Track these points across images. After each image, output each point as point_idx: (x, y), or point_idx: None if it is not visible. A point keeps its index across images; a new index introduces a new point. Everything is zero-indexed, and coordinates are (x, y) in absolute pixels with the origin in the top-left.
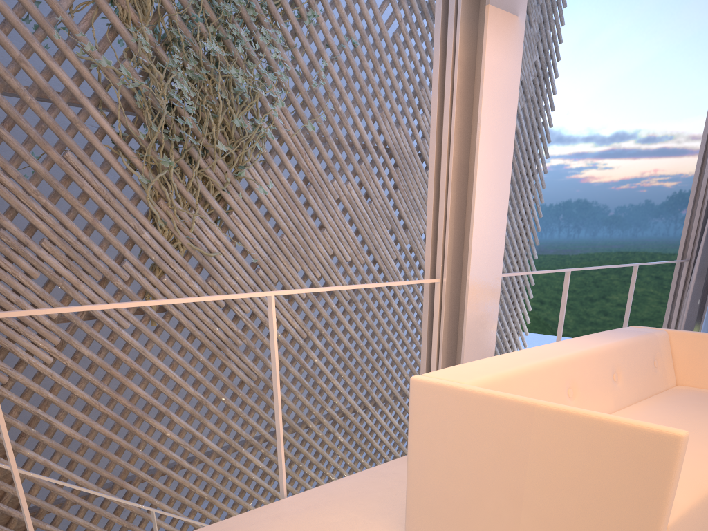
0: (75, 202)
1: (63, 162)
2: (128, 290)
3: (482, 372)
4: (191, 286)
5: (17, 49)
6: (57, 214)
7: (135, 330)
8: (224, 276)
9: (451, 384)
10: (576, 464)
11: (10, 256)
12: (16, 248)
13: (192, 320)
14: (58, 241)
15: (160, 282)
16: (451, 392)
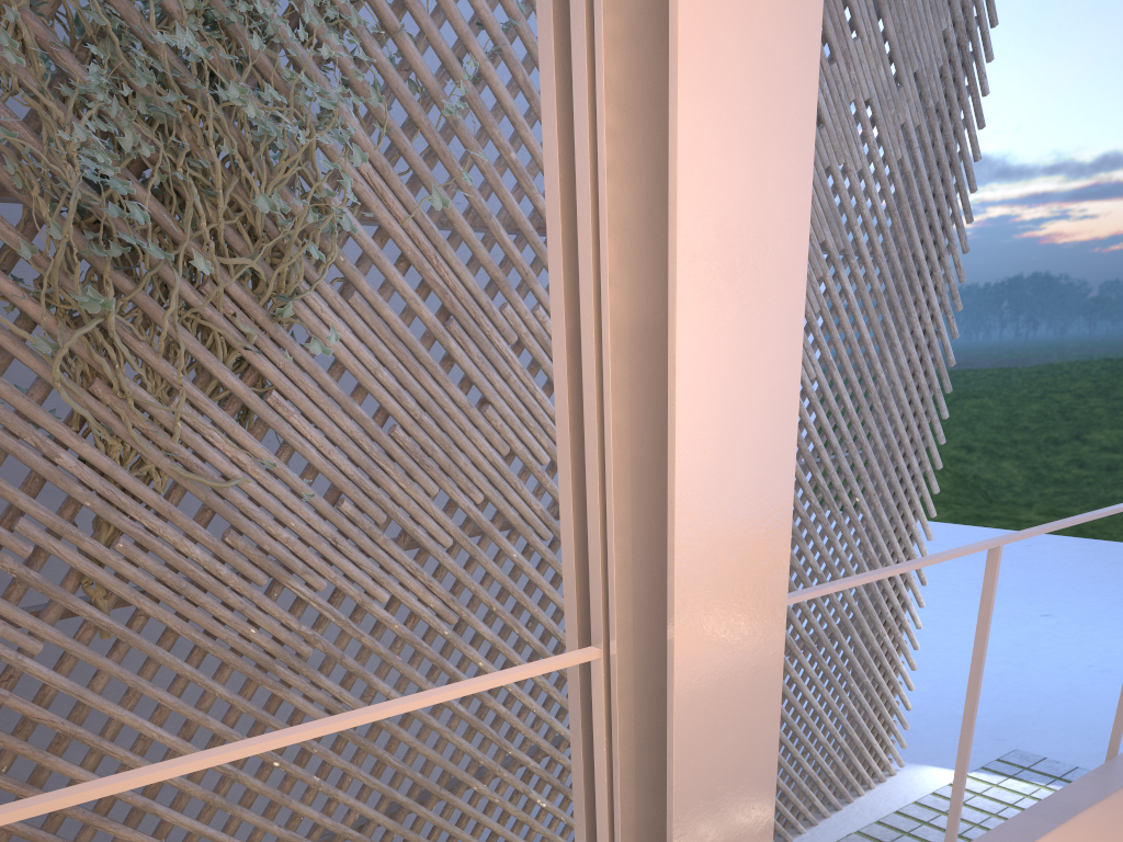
0: None
1: None
2: (31, 578)
3: None
4: (186, 552)
5: None
6: None
7: (66, 651)
8: (261, 523)
9: None
10: None
11: None
12: None
13: (193, 619)
14: None
15: (110, 552)
16: None
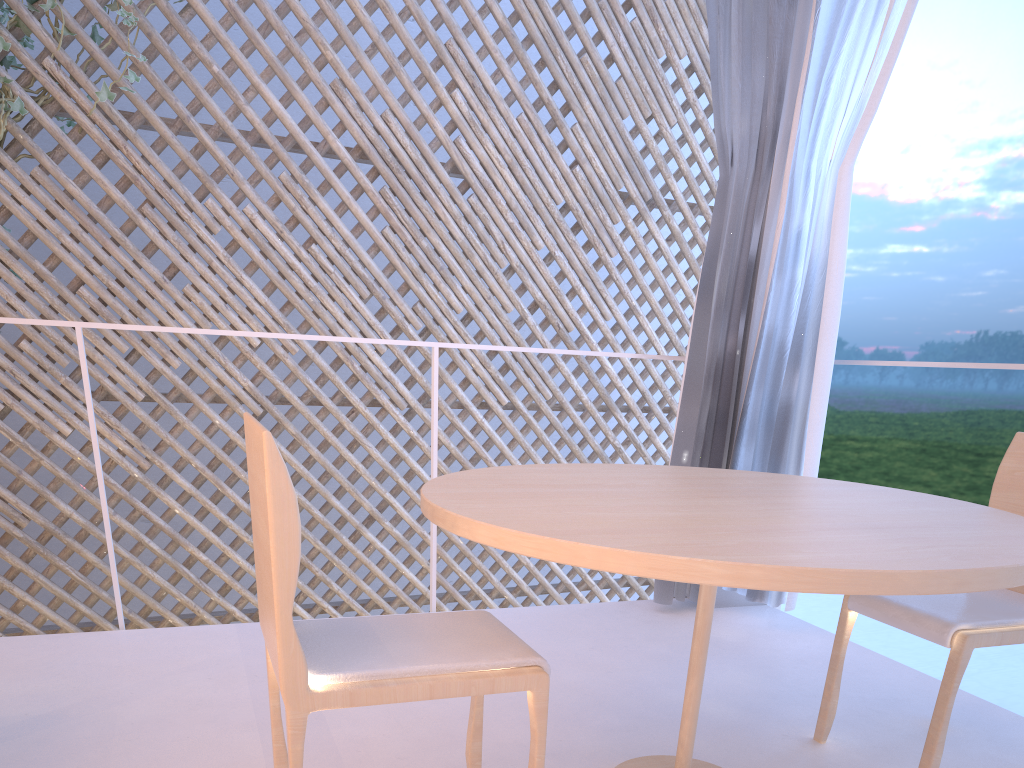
0: None
1: None
2: None
3: None
4: None
5: None
6: None
7: None
8: None
9: None
10: None
11: None
12: None
13: None
14: None
15: None
16: None
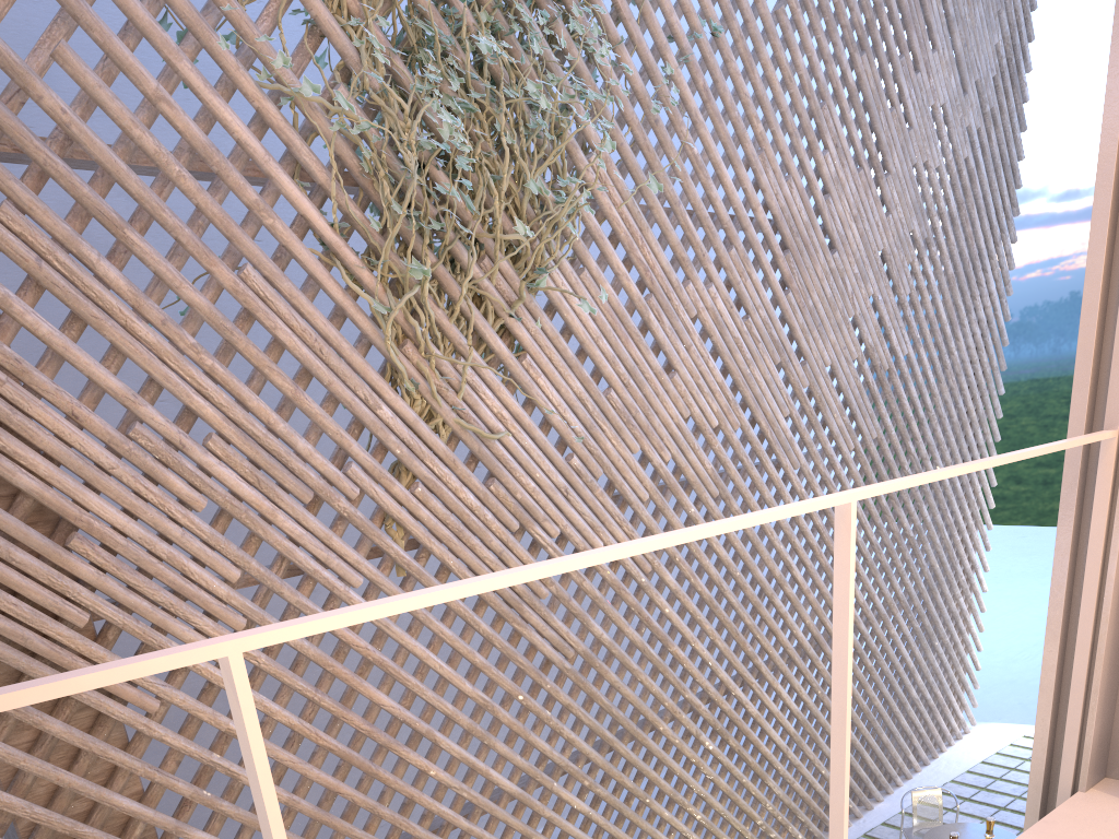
0: (263, 361)
1: (239, 286)
2: (358, 516)
3: None
4: (463, 498)
5: (152, 76)
6: (232, 386)
7: (368, 589)
8: (515, 473)
9: None
10: None
11: (154, 472)
12: (164, 457)
13: (466, 560)
14: (236, 436)
15: (411, 495)
16: None
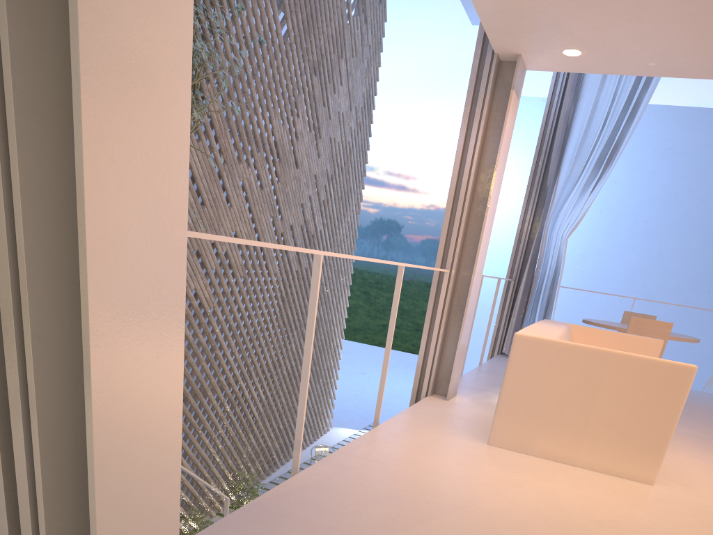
0: None
1: None
2: None
3: (546, 334)
4: None
5: None
6: None
7: None
8: None
9: (548, 338)
10: (633, 385)
11: None
12: None
13: None
14: None
15: None
16: (549, 343)
